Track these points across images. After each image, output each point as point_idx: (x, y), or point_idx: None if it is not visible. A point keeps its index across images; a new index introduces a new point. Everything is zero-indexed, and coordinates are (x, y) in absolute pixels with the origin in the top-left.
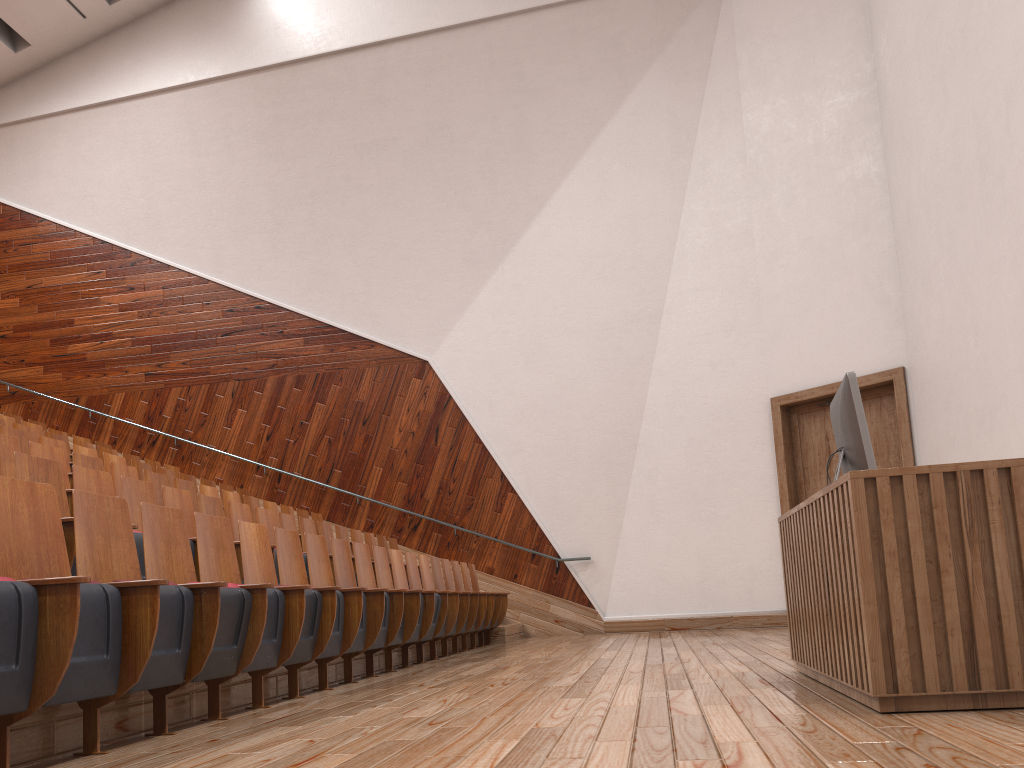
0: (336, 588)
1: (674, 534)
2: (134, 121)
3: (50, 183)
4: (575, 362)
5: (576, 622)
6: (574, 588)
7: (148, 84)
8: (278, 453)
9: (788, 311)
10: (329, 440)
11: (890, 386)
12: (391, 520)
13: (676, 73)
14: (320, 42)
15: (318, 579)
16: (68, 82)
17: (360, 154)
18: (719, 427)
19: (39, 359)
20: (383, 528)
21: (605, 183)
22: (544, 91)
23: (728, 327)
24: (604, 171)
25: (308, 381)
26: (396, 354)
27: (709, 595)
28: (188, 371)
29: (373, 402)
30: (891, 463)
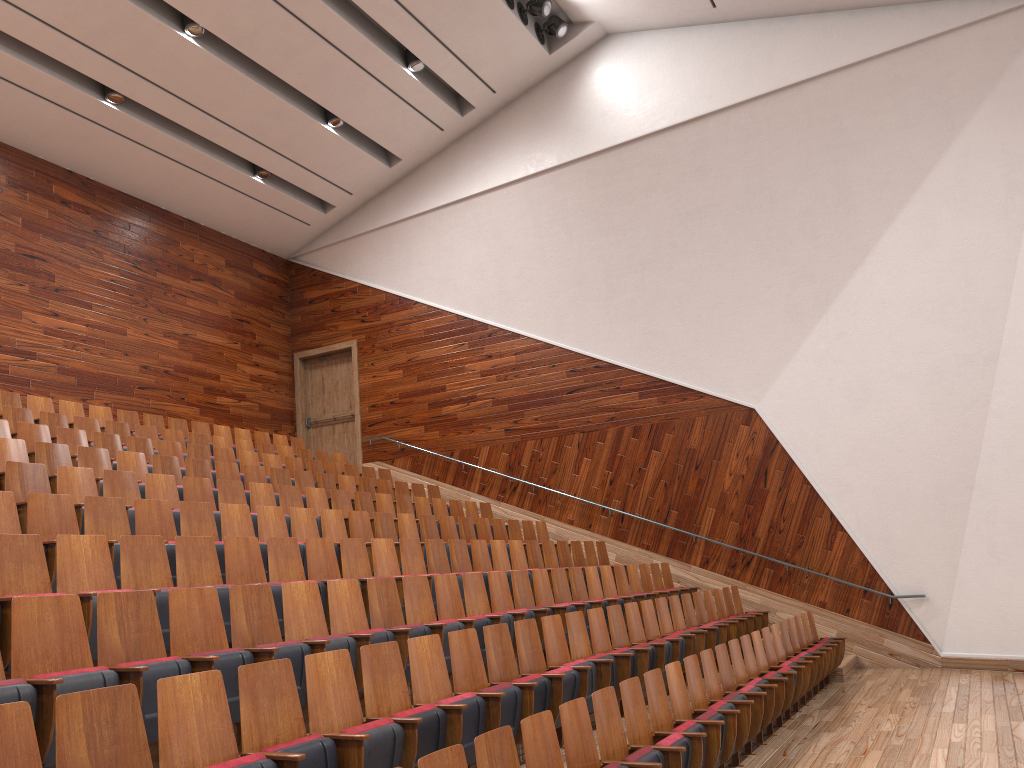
0: (736, 712)
1: (1016, 577)
2: (485, 212)
3: (420, 271)
4: (904, 406)
5: (911, 656)
6: (908, 623)
7: (495, 180)
8: (620, 496)
9: None
10: (665, 484)
11: None
12: (725, 556)
13: (1010, 109)
14: (643, 124)
15: (710, 686)
16: (430, 185)
17: (684, 222)
18: None
19: (420, 420)
20: (718, 563)
21: (932, 228)
22: (865, 143)
23: None
24: (931, 216)
25: (644, 431)
26: (723, 403)
27: None
28: (540, 426)
29: (704, 448)
30: None
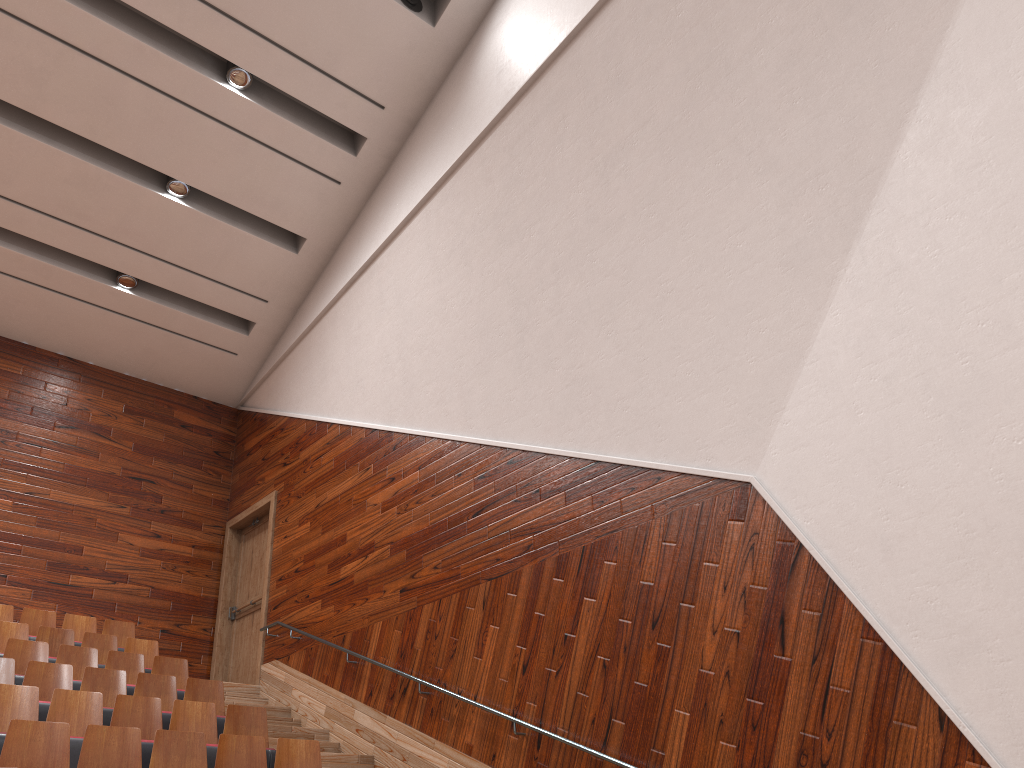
0: None
1: None
2: (387, 273)
3: (334, 380)
4: None
5: None
6: None
7: (393, 223)
8: (537, 695)
9: None
10: (603, 664)
11: None
12: None
13: None
14: (539, 53)
15: None
16: (342, 263)
17: (603, 175)
18: None
19: (318, 591)
20: None
21: None
22: None
23: None
24: None
25: (571, 563)
26: (696, 483)
27: None
28: (439, 577)
29: (665, 582)
30: None
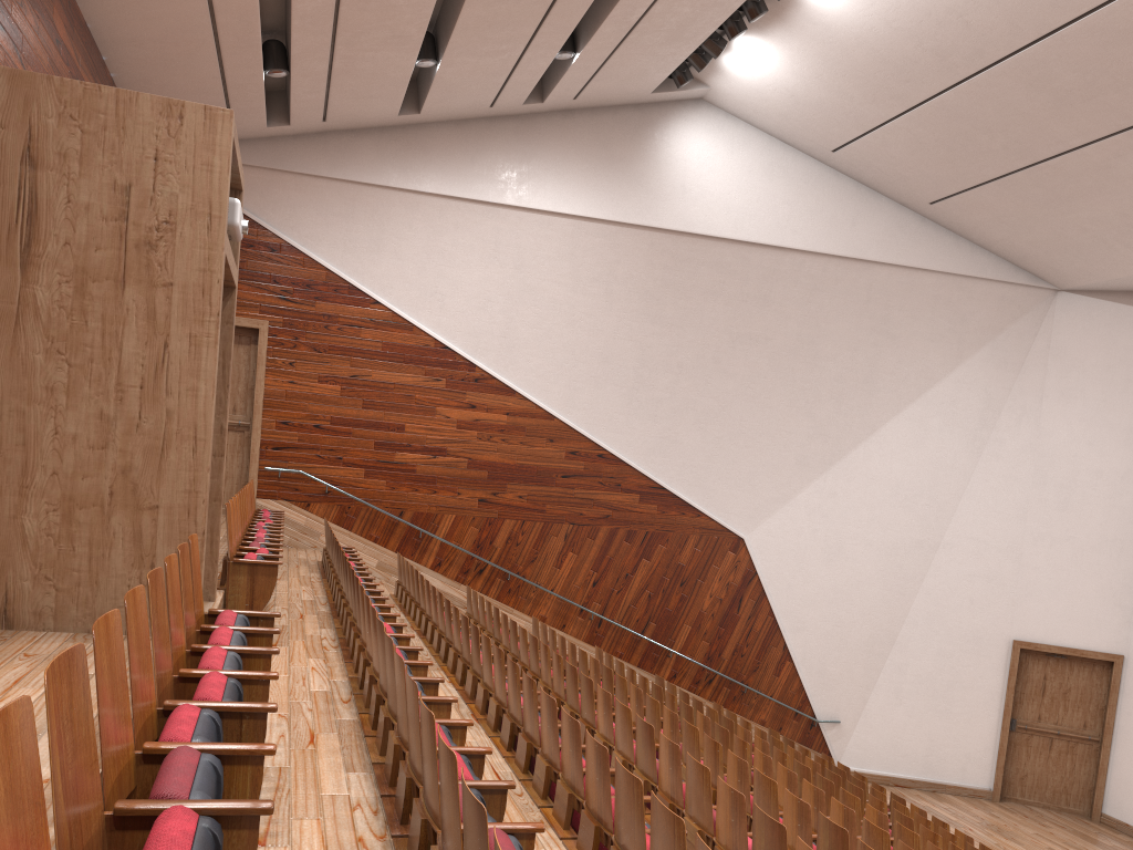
0: None
1: (911, 716)
2: (511, 232)
3: (394, 265)
4: (864, 568)
5: None
6: (820, 741)
7: (539, 200)
8: (601, 600)
9: (1042, 582)
10: (649, 595)
11: (1103, 660)
12: (691, 672)
13: (999, 360)
14: (726, 225)
15: None
16: (439, 159)
17: (734, 342)
18: (966, 648)
19: (360, 461)
20: (684, 679)
21: (924, 431)
22: (900, 339)
23: (990, 576)
24: (925, 420)
25: (638, 537)
26: (717, 527)
27: (930, 766)
28: (523, 505)
29: (692, 567)
30: (1090, 710)
